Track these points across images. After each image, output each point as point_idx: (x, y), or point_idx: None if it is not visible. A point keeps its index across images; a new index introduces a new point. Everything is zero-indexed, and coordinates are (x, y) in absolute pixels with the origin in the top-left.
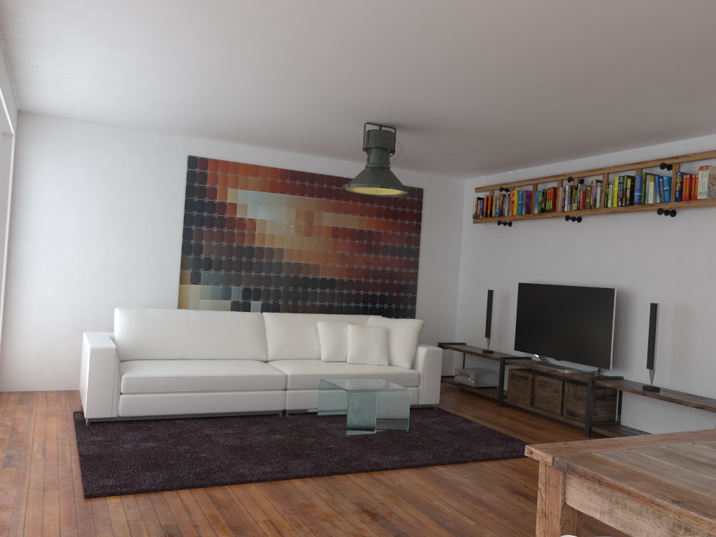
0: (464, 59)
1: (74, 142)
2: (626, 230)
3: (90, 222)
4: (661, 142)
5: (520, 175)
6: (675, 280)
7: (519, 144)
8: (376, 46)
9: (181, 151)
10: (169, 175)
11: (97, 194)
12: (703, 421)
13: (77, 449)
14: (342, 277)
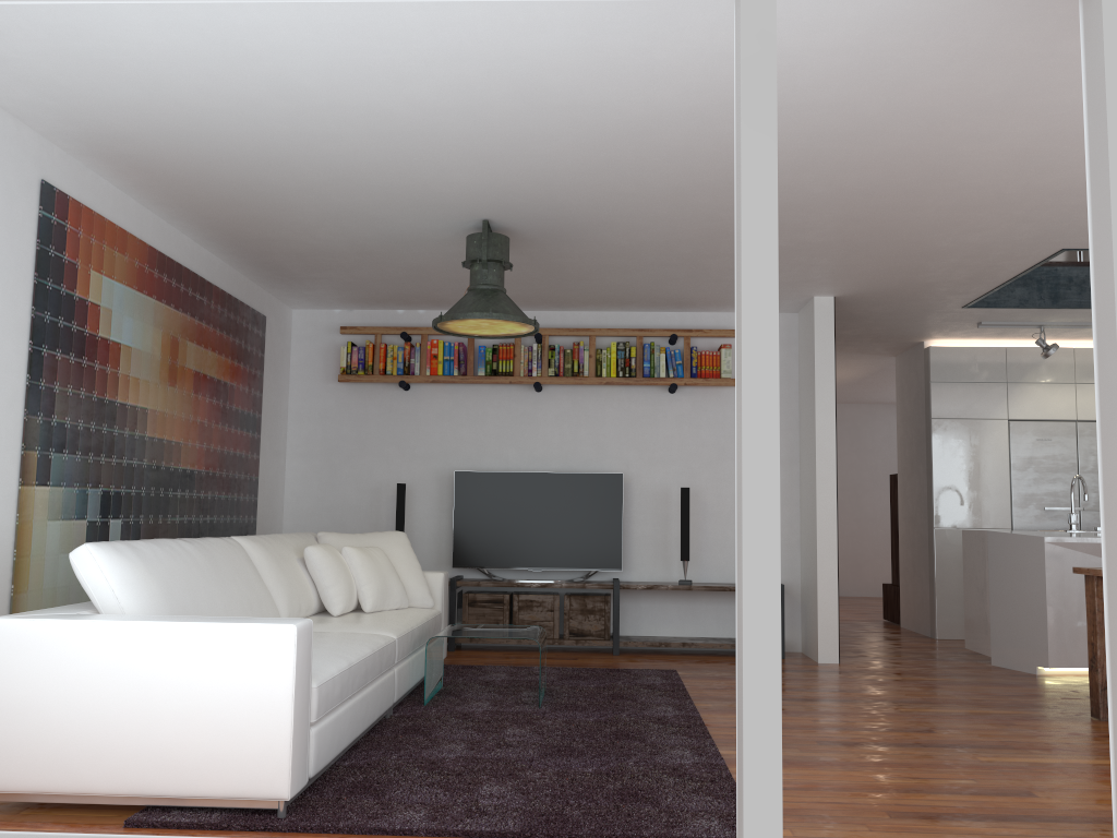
0: (810, 206)
1: None
2: (611, 405)
3: None
4: (659, 310)
5: (424, 319)
6: (679, 462)
7: (540, 284)
8: (808, 169)
9: (32, 166)
10: (13, 219)
11: None
12: (721, 608)
13: (458, 837)
14: (200, 468)
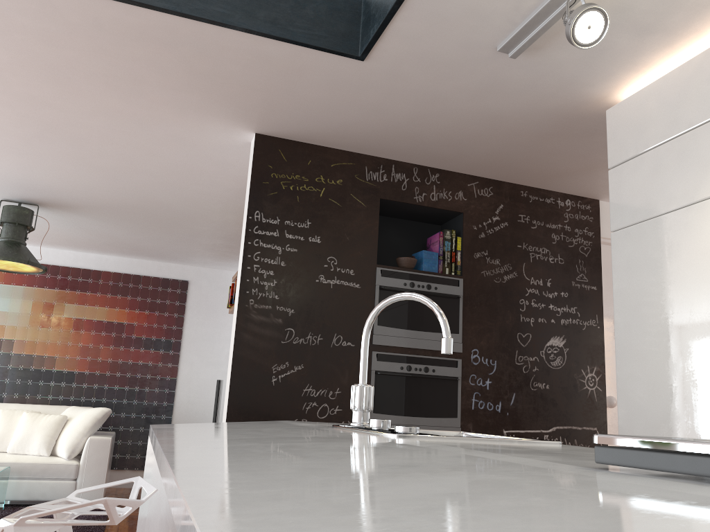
0: None
1: None
2: None
3: None
4: None
5: None
6: None
7: (182, 218)
8: None
9: None
10: None
11: None
12: None
13: None
14: (82, 371)
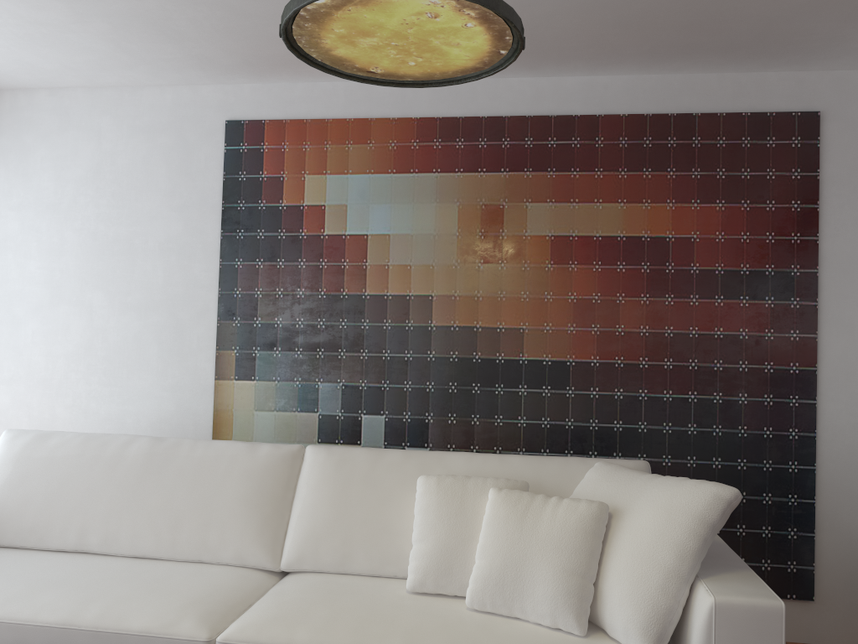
0: None
1: (38, 129)
2: None
3: (63, 269)
4: None
5: None
6: None
7: None
8: None
9: (214, 114)
10: (193, 165)
11: (73, 215)
12: None
13: None
14: (584, 358)
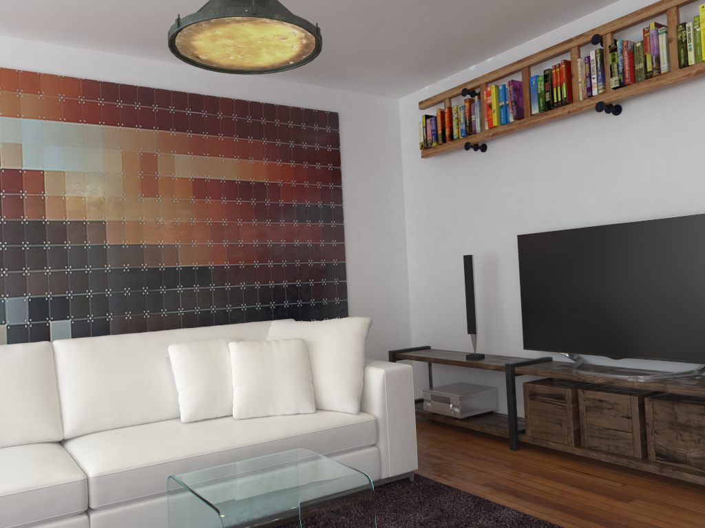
0: None
1: None
2: None
3: None
4: None
5: (492, 67)
6: None
7: None
8: None
9: None
10: None
11: None
12: None
13: None
14: (220, 263)
